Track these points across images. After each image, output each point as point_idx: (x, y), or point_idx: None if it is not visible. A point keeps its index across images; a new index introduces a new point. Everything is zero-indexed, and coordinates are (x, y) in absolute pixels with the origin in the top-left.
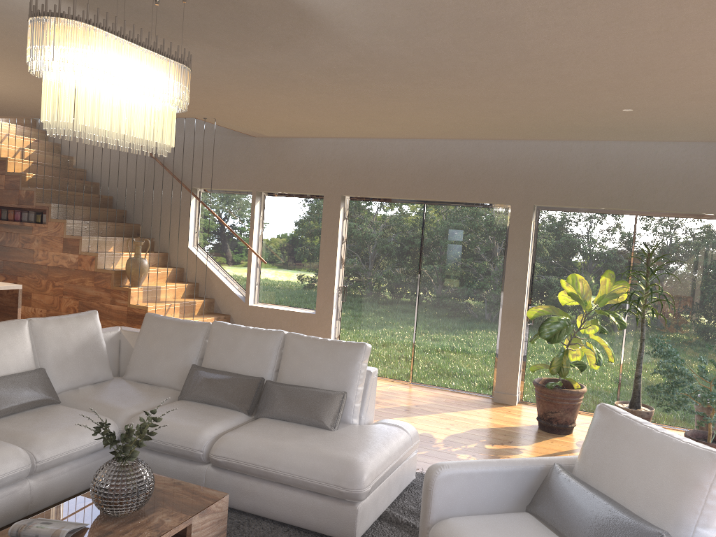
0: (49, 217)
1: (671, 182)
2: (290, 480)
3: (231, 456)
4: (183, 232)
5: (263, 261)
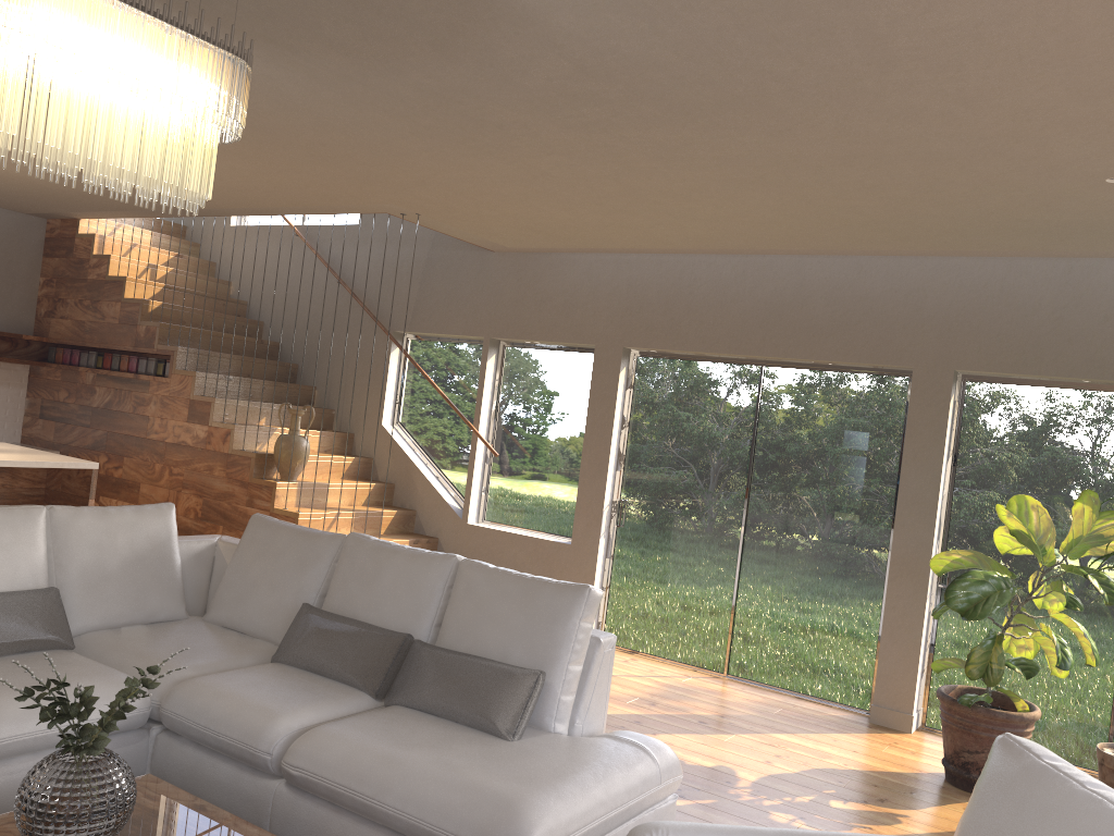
0: (173, 366)
1: None
2: (403, 824)
3: (312, 769)
4: (377, 401)
5: (492, 452)
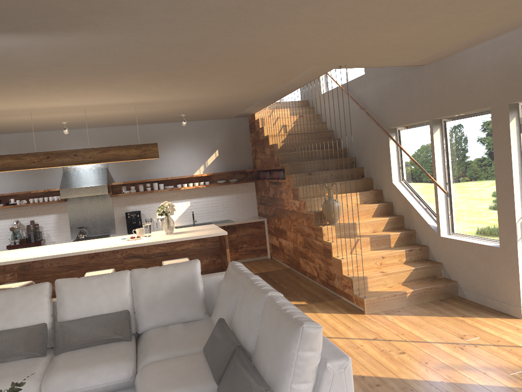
0: (285, 173)
1: None
2: None
3: None
4: (388, 170)
5: (443, 191)
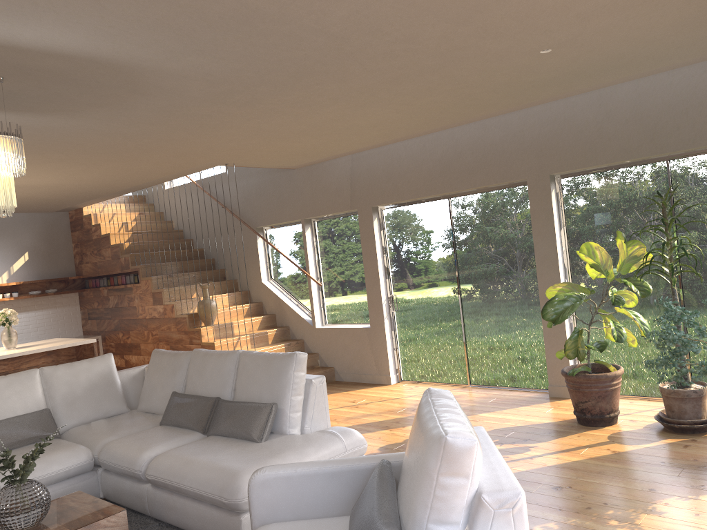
0: (140, 276)
1: (695, 113)
2: (192, 493)
3: (156, 474)
4: (256, 269)
5: (318, 284)
